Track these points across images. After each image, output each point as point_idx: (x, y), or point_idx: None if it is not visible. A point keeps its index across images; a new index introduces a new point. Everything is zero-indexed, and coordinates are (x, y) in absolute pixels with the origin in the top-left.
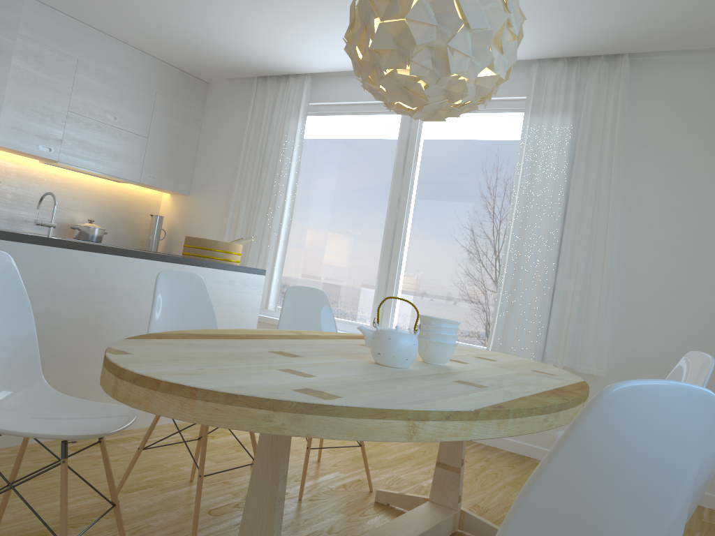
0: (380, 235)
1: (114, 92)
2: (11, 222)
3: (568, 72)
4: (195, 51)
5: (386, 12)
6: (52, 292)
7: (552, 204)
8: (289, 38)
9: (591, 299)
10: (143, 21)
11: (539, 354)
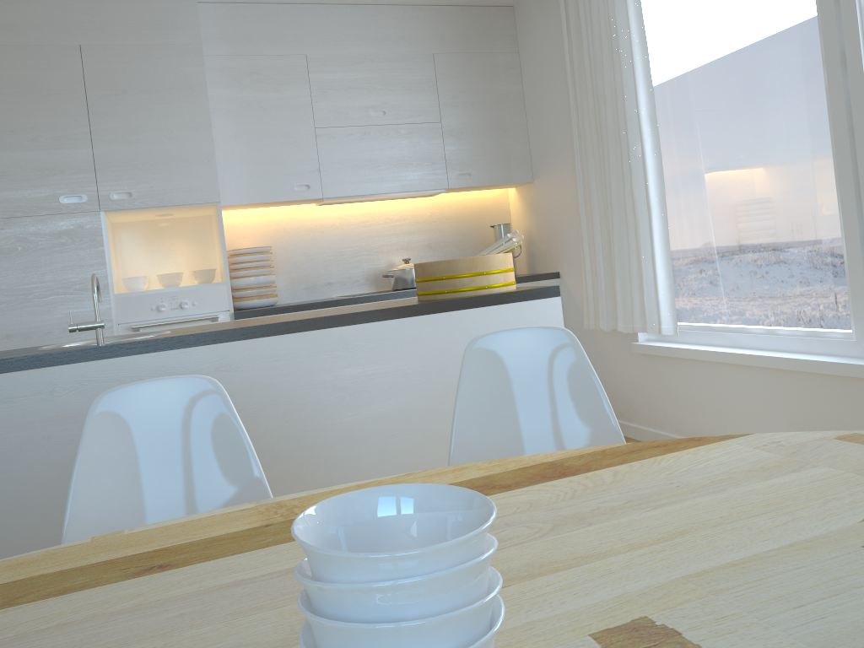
0: (827, 144)
1: (371, 78)
2: (312, 291)
3: None
4: None
5: None
6: None
7: None
8: None
9: None
10: None
11: None
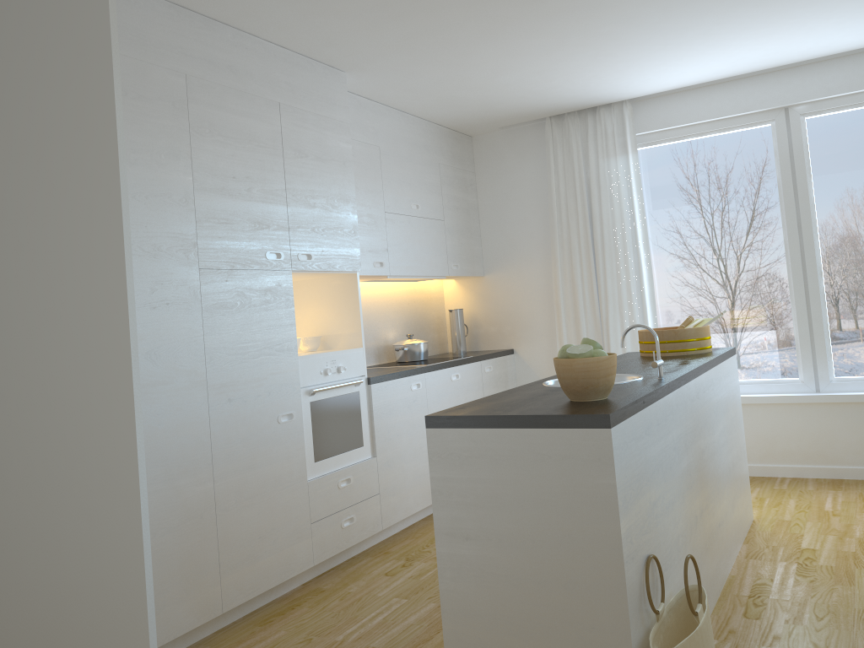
0: (782, 271)
1: (411, 175)
2: None
3: None
4: (496, 103)
5: None
6: (685, 441)
7: None
8: (650, 65)
9: None
10: (463, 83)
11: None
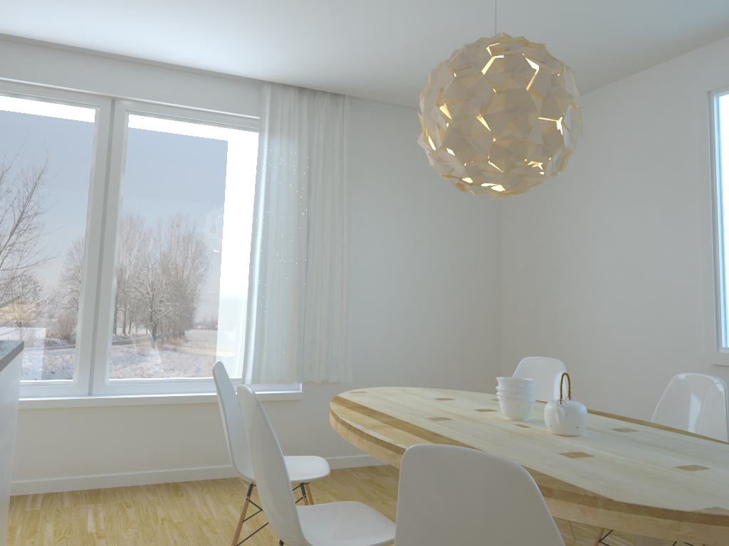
0: (77, 263)
1: None
2: None
3: (299, 101)
4: None
5: (544, 111)
6: None
7: (298, 229)
8: None
9: (335, 315)
10: None
11: (300, 373)
